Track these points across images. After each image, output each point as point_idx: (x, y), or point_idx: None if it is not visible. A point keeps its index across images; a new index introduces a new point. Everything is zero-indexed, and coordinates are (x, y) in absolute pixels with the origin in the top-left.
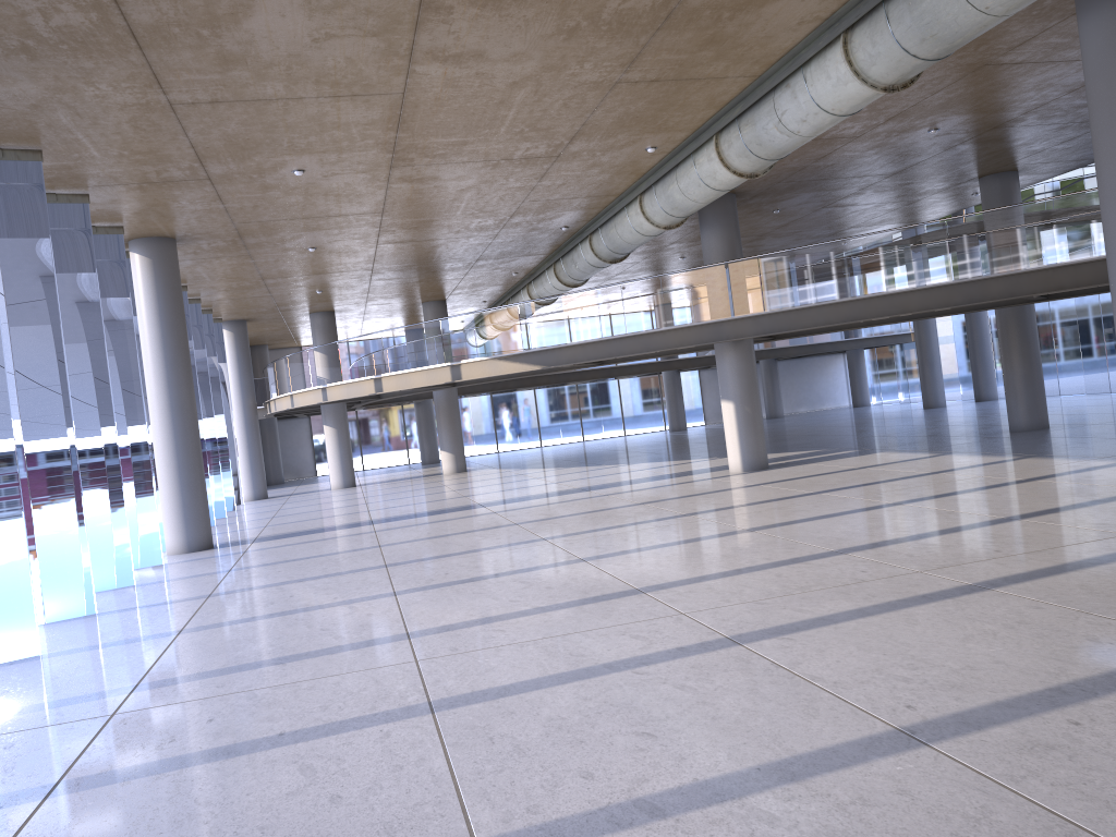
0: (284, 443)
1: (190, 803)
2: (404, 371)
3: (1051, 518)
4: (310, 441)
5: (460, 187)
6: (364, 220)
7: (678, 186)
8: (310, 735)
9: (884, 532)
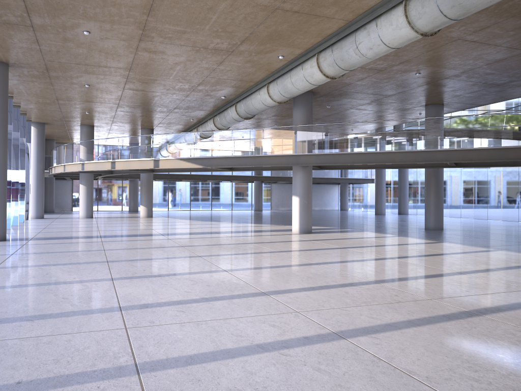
0: (57, 191)
1: None
2: (128, 159)
3: (482, 275)
4: (71, 193)
5: (175, 61)
6: (119, 72)
7: (290, 80)
8: (41, 385)
9: (394, 273)
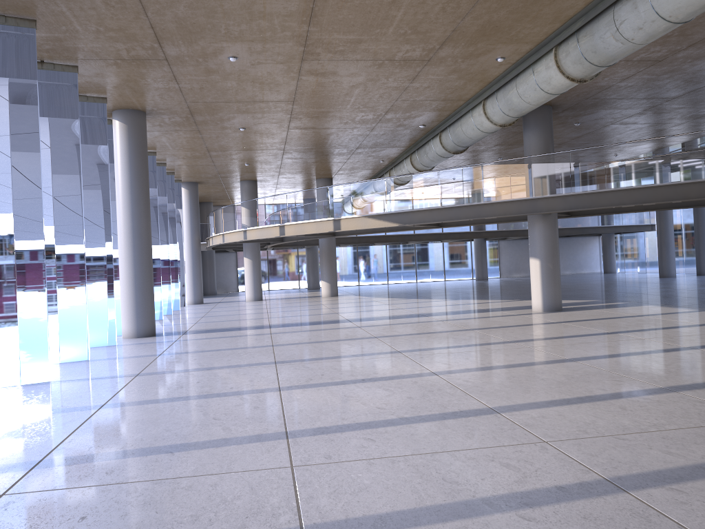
0: (219, 268)
1: None
2: (301, 221)
3: None
4: (235, 268)
5: (352, 84)
6: (280, 107)
7: (517, 91)
8: None
9: (700, 373)
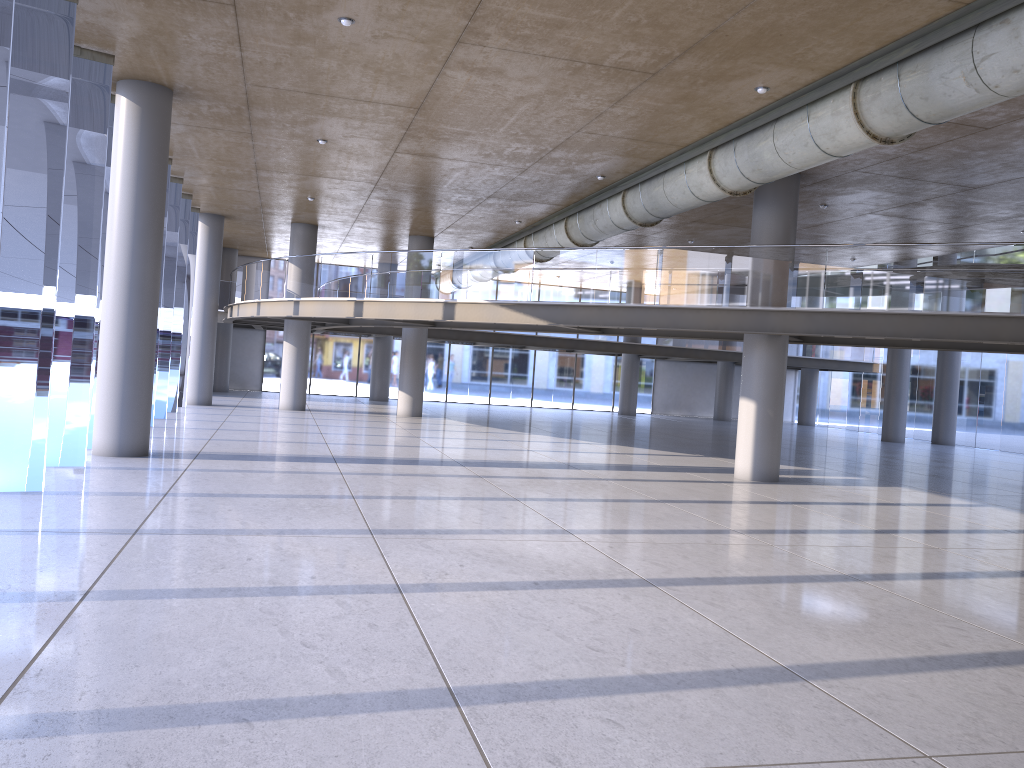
0: (235, 351)
1: None
2: (391, 299)
3: None
4: (261, 355)
5: (521, 94)
6: (394, 115)
7: (773, 144)
8: None
9: None
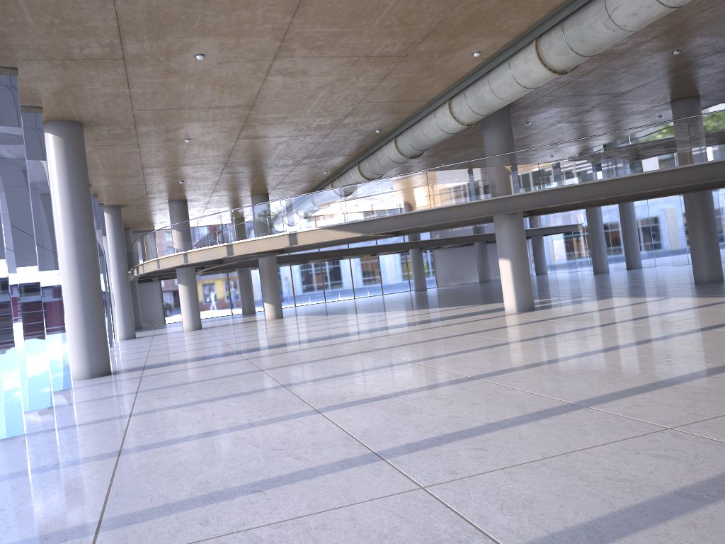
0: (142, 299)
1: None
2: (251, 239)
3: None
4: (160, 298)
5: (319, 84)
6: (235, 114)
7: (490, 87)
8: None
9: None
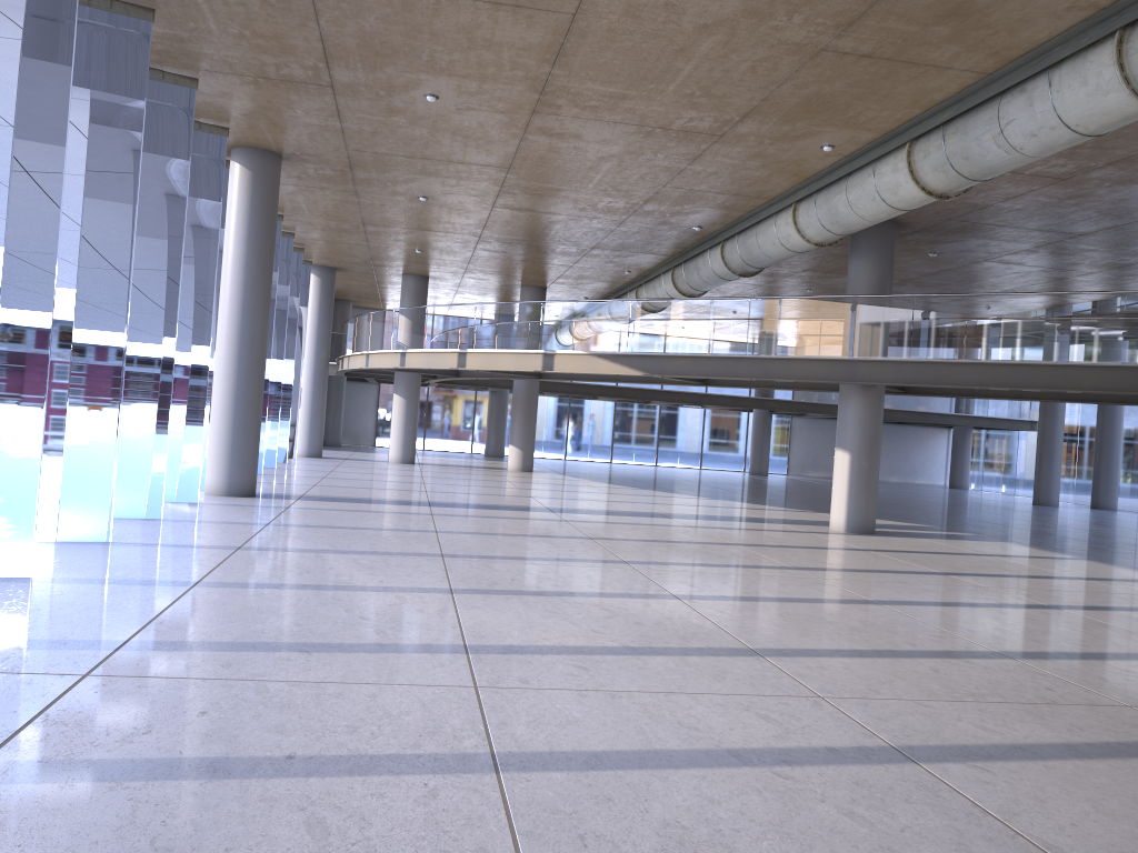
0: (349, 405)
1: (143, 845)
2: (493, 350)
3: None
4: (375, 409)
5: (601, 154)
6: (487, 174)
7: (846, 197)
8: (328, 768)
9: (1053, 640)
